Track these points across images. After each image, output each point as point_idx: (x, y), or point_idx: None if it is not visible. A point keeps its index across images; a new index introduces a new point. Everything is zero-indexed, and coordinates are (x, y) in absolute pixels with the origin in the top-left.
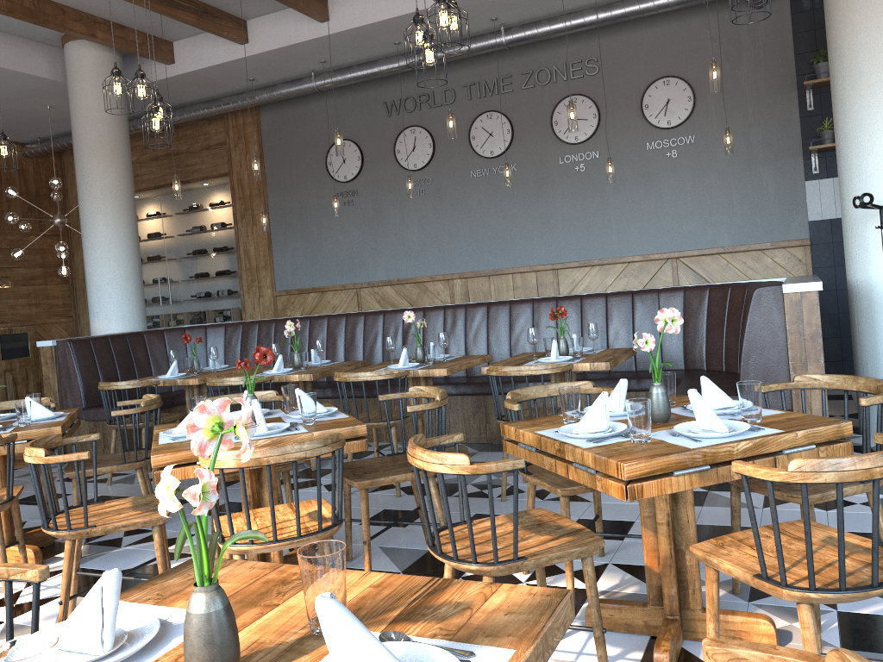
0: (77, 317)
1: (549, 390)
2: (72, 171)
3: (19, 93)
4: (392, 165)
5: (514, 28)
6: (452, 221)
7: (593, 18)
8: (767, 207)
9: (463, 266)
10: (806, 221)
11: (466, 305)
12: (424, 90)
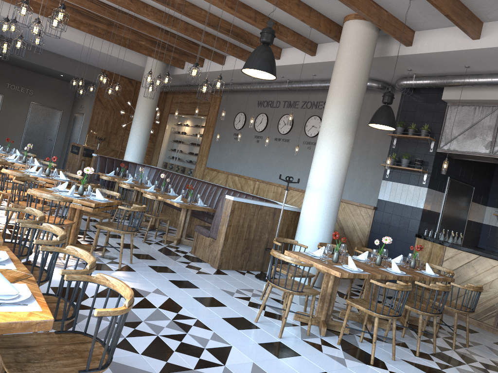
0: (152, 156)
1: (110, 192)
2: (167, 100)
3: (137, 69)
4: (253, 127)
5: (291, 82)
6: (263, 156)
7: (316, 85)
8: (365, 187)
9: (261, 177)
10: (377, 198)
11: (212, 184)
12: (271, 99)
